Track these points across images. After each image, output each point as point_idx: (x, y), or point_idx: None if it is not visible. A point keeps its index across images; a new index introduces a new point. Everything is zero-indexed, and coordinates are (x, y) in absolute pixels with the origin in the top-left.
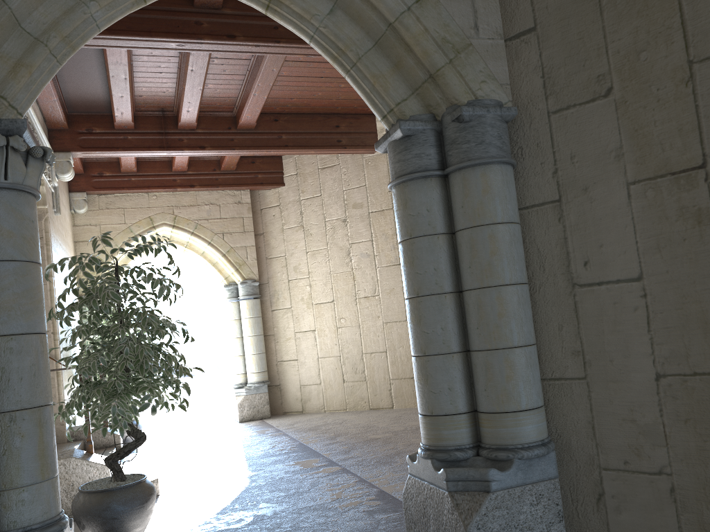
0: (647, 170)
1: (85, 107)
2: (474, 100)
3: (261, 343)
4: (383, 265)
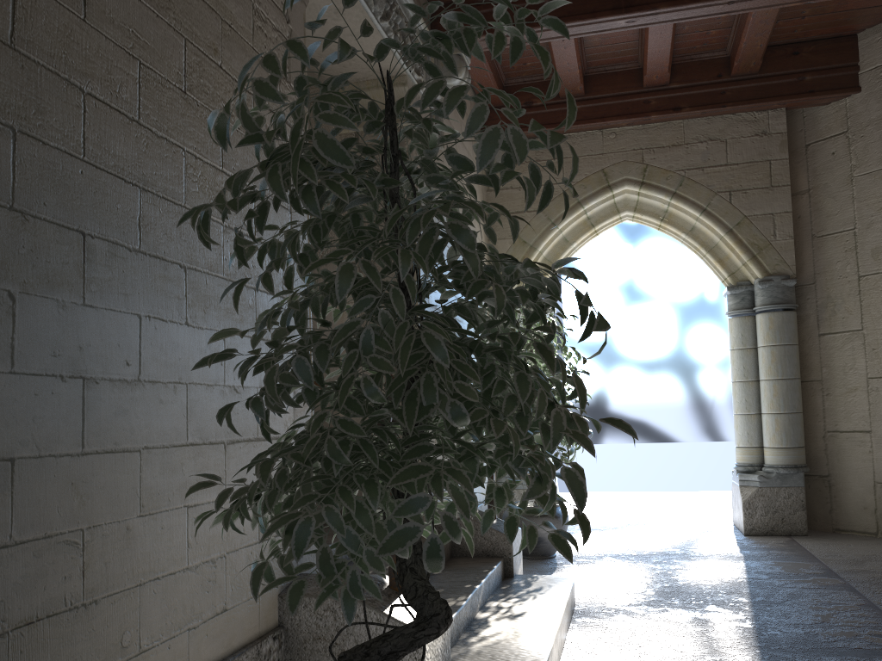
0: None
1: None
2: None
3: (794, 394)
4: None
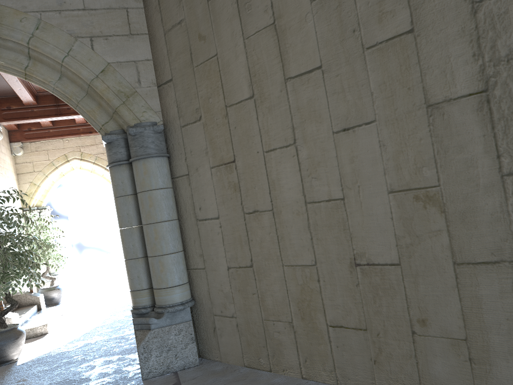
0: (216, 161)
1: (3, 93)
2: (137, 123)
3: None
4: None
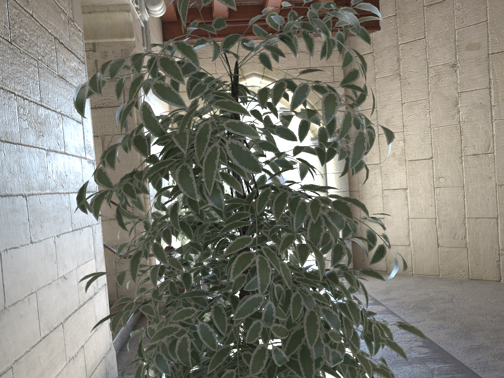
0: None
1: None
2: None
3: None
4: (503, 117)
